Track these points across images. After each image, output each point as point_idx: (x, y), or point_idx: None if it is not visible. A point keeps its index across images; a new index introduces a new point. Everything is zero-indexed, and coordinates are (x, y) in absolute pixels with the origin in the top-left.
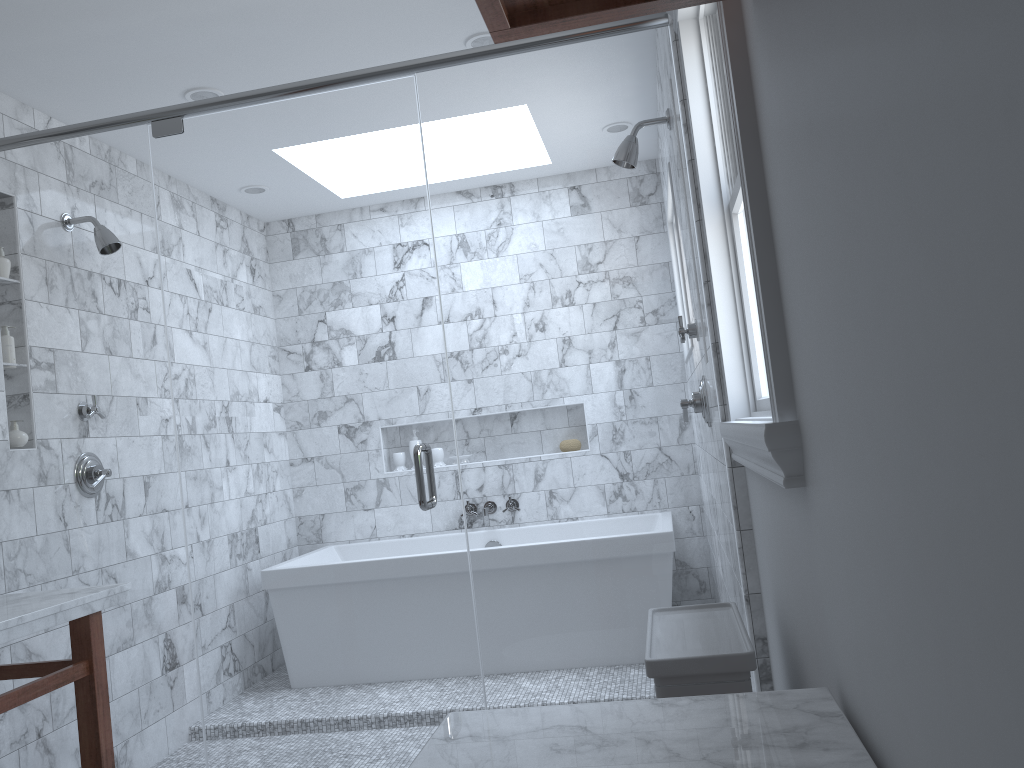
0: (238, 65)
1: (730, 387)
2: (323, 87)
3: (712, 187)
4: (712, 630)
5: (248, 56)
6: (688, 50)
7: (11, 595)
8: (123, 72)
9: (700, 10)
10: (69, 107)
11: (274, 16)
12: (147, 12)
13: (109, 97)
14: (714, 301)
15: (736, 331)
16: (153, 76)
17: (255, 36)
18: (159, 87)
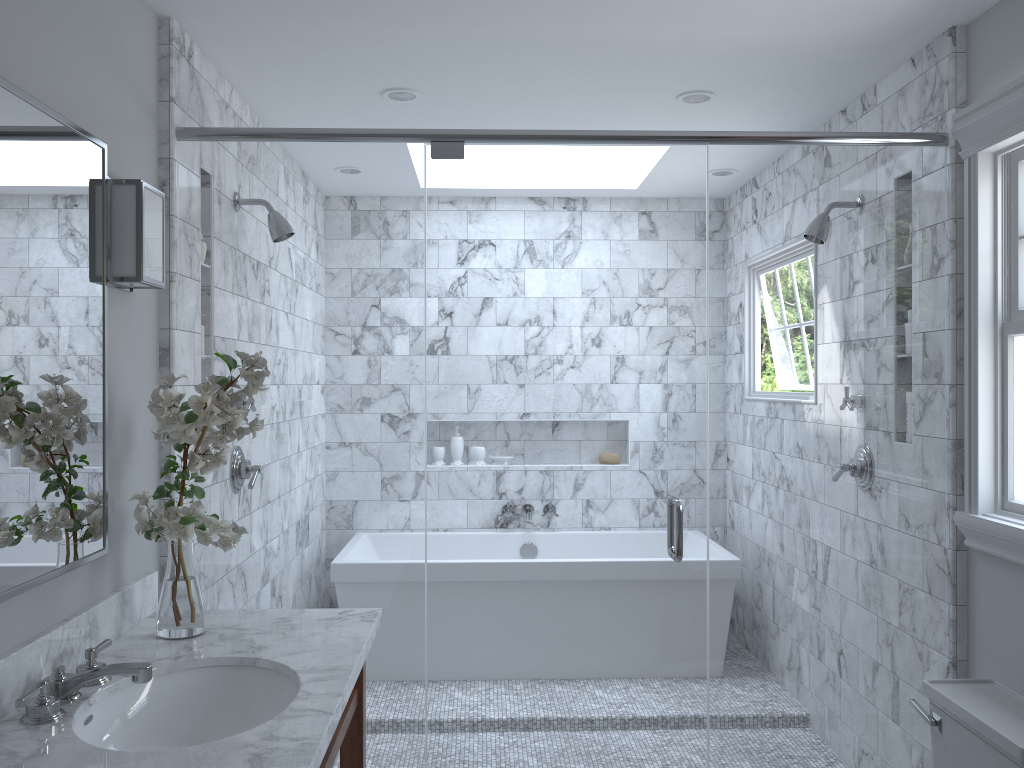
0: (463, 78)
1: (981, 485)
2: (617, 141)
3: (988, 307)
4: (1022, 713)
5: (480, 73)
6: (983, 181)
7: (253, 612)
8: (350, 65)
9: (1008, 150)
10: (260, 83)
11: (543, 49)
12: (434, 26)
13: (310, 81)
14: (973, 407)
15: (992, 437)
16: (374, 73)
17: (507, 60)
18: (368, 82)
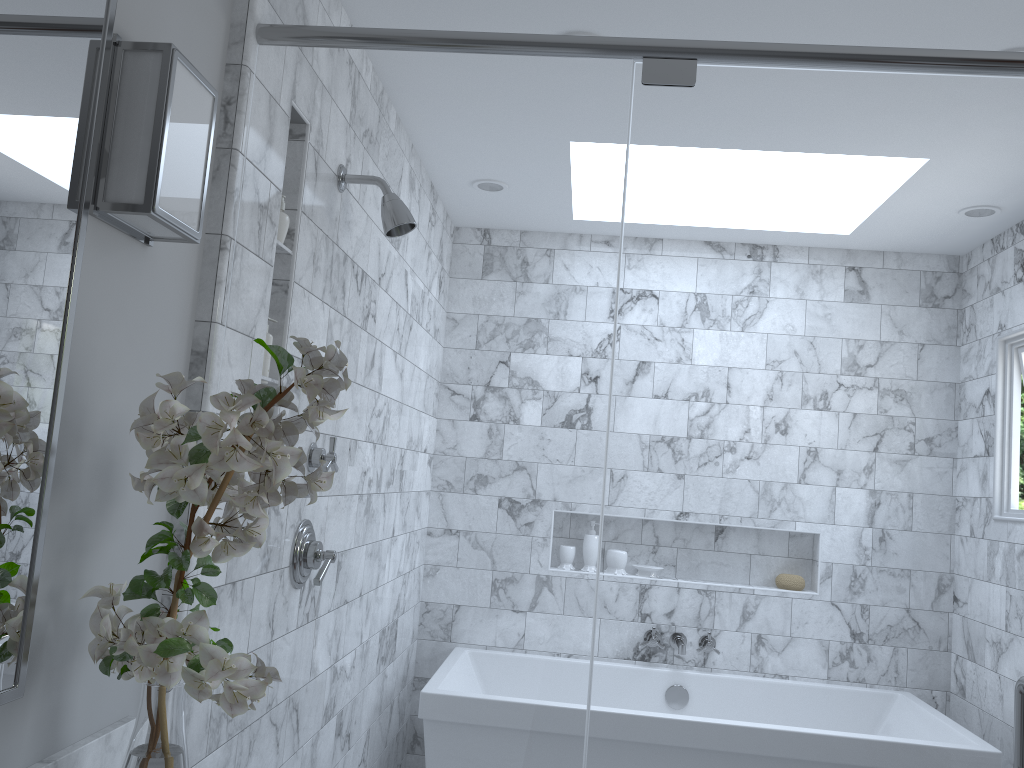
0: (675, 12)
1: None
2: (952, 66)
3: None
4: None
5: (704, 2)
6: None
7: None
8: None
9: None
10: (390, 16)
11: None
12: None
13: (457, 15)
14: None
15: None
16: None
17: None
18: (537, 18)
